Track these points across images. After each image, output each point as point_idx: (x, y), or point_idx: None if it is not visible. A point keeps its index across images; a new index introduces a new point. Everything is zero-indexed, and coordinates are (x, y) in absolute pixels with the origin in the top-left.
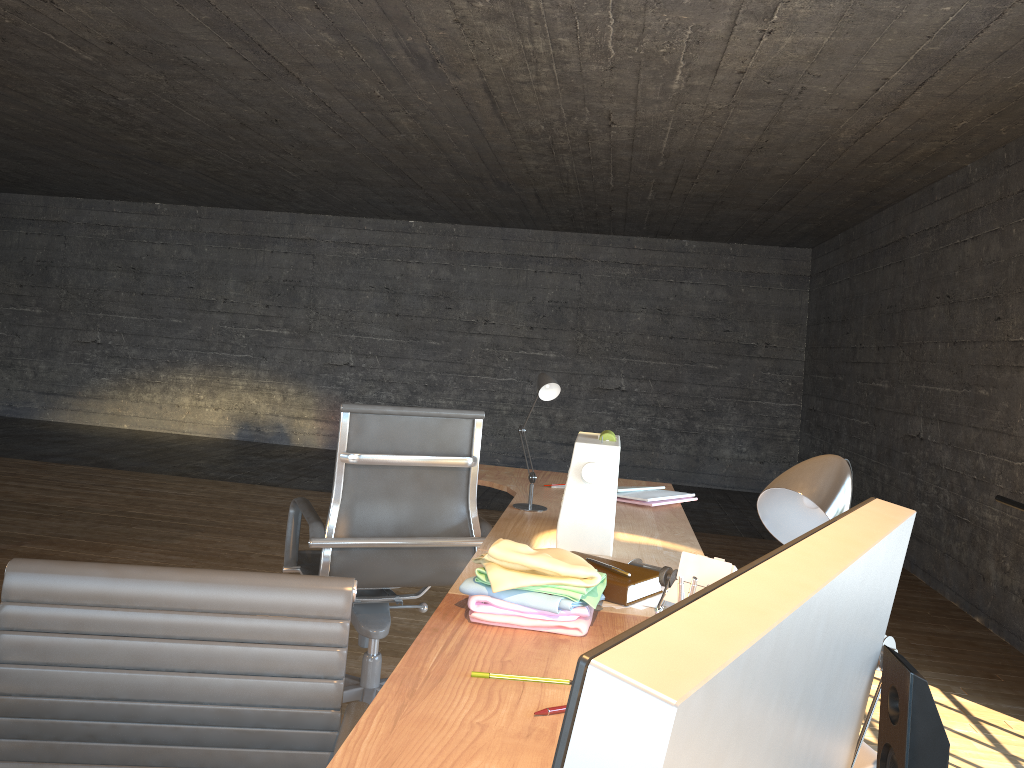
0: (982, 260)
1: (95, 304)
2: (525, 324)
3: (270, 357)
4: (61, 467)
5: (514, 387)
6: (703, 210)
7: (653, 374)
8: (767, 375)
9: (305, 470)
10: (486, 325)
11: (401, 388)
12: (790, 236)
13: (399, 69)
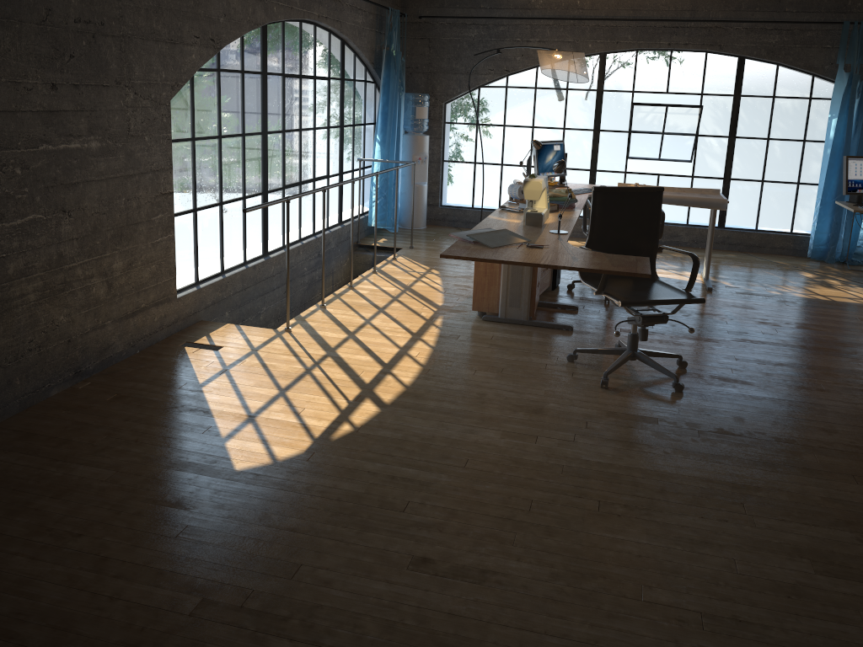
0: None
1: None
2: None
3: None
4: None
5: None
6: None
7: None
8: None
9: None
10: None
11: None
12: None
13: None
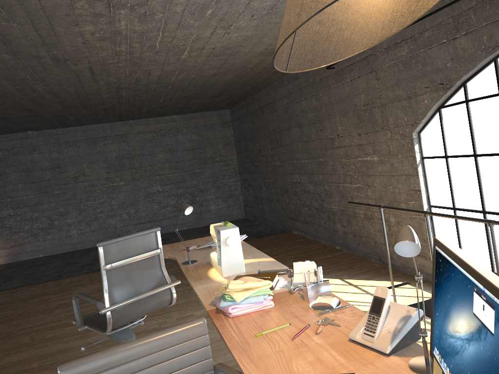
0: (310, 107)
1: None
2: (104, 171)
3: None
4: None
5: (106, 203)
6: (185, 102)
7: (172, 180)
8: (223, 168)
9: (4, 278)
10: (84, 176)
11: (44, 219)
12: (221, 106)
13: (44, 65)
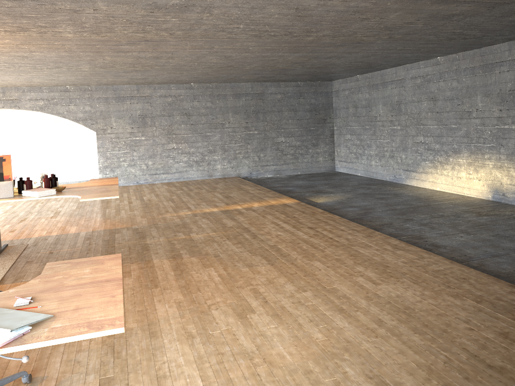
0: None
1: (418, 121)
2: None
3: (505, 145)
4: (323, 215)
5: None
6: None
7: None
8: None
9: (479, 228)
10: None
11: None
12: None
13: None
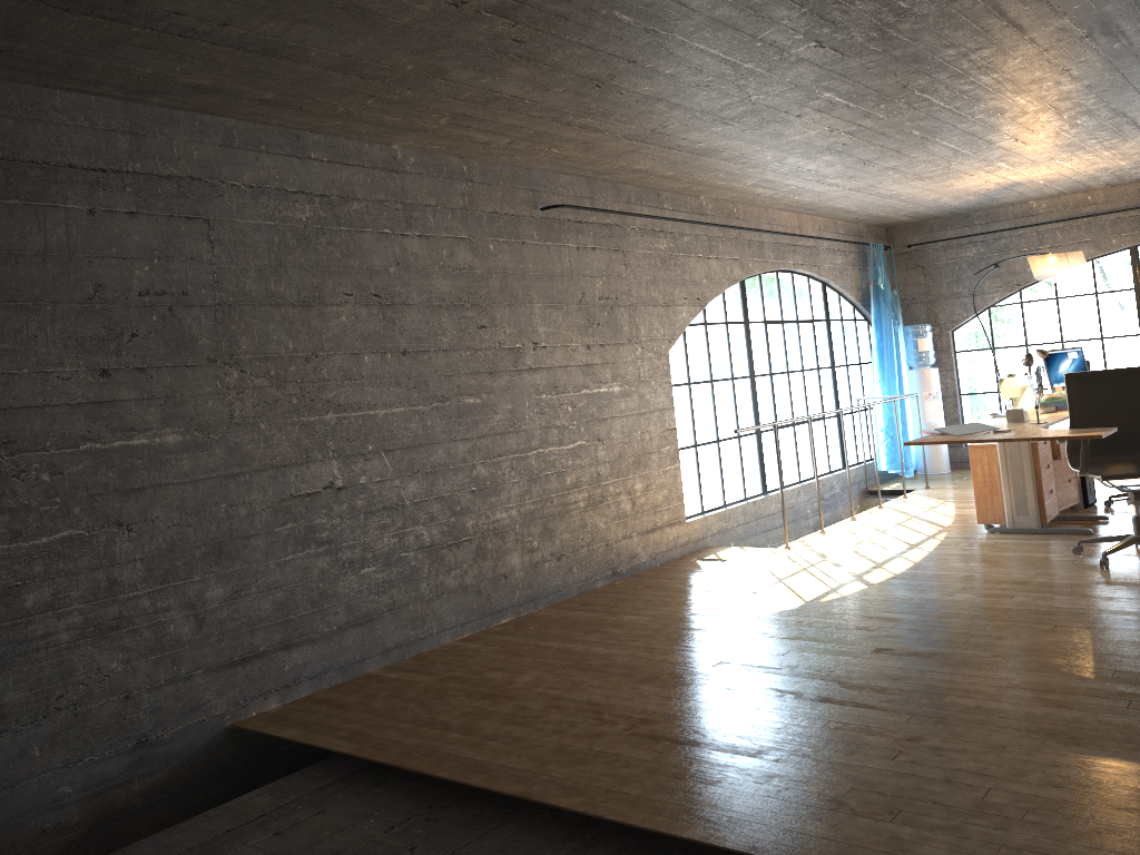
0: (444, 264)
1: None
2: None
3: None
4: None
5: None
6: None
7: None
8: None
9: None
10: None
11: None
12: None
13: (1137, 12)
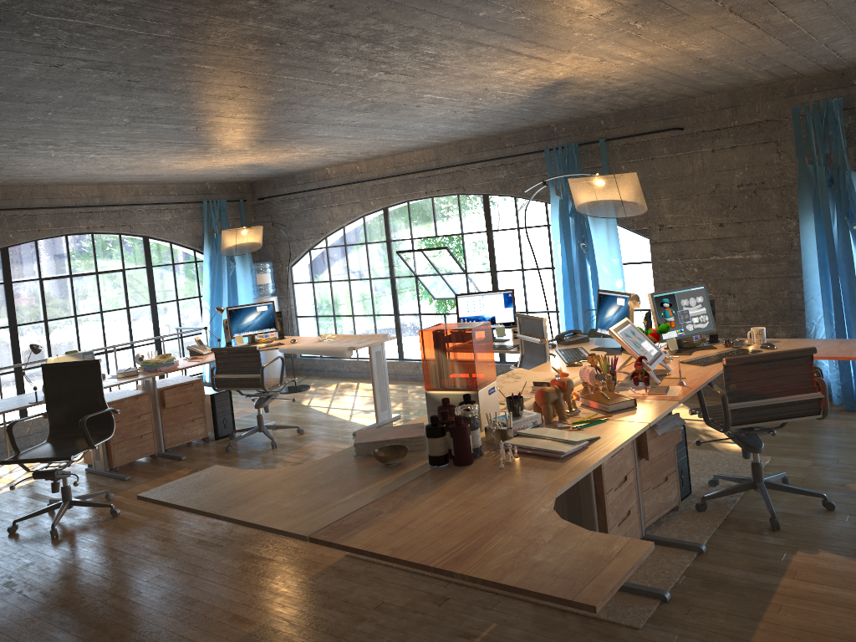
0: None
1: None
2: None
3: None
4: None
5: None
6: None
7: None
8: None
9: None
10: None
11: None
12: None
13: None
